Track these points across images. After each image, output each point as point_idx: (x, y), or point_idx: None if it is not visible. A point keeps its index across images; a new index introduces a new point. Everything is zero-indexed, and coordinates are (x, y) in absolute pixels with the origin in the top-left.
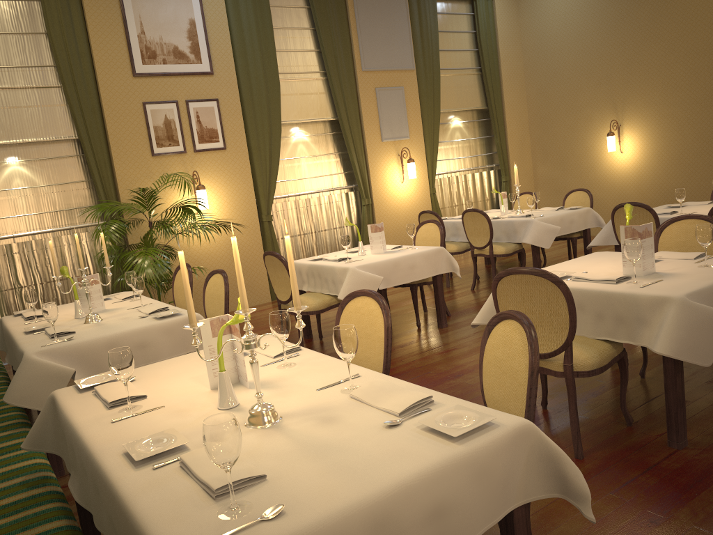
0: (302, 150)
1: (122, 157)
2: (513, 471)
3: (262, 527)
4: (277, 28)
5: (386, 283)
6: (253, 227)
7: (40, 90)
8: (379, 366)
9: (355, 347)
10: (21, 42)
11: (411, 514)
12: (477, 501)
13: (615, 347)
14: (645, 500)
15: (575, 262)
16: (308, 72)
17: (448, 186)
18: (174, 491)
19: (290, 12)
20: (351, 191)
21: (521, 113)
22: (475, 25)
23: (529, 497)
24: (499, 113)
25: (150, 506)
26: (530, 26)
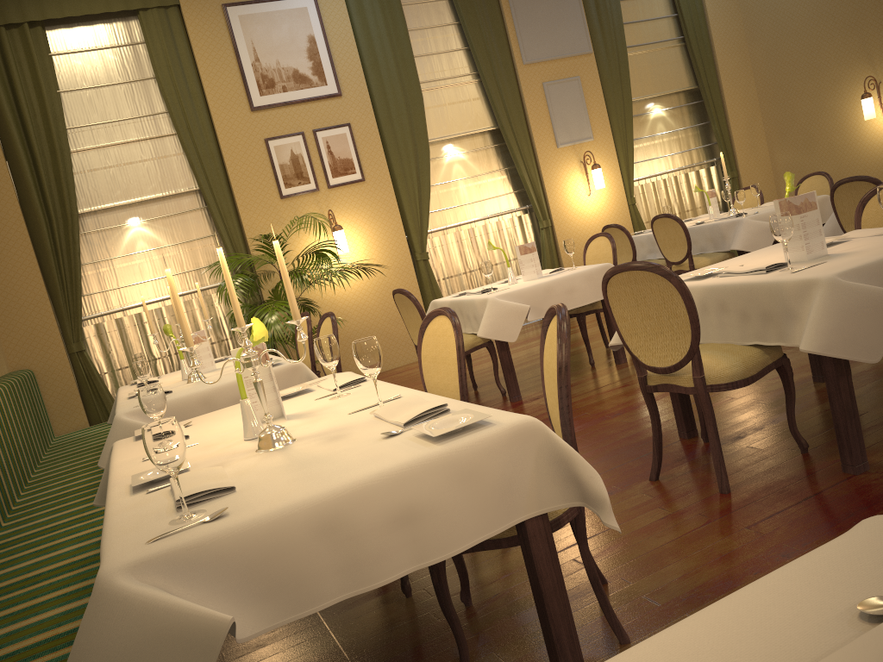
0: (459, 171)
1: (247, 203)
2: (517, 477)
3: (199, 528)
4: (413, 29)
5: (537, 314)
6: (406, 268)
7: (154, 141)
8: (457, 393)
9: (377, 361)
10: (130, 92)
11: (369, 516)
12: (463, 507)
13: (769, 353)
14: (786, 533)
15: (743, 257)
16: (457, 76)
17: (653, 193)
18: (149, 508)
19: (427, 8)
20: (525, 214)
21: (745, 87)
22: None
23: (545, 506)
24: (714, 92)
25: (119, 521)
26: None
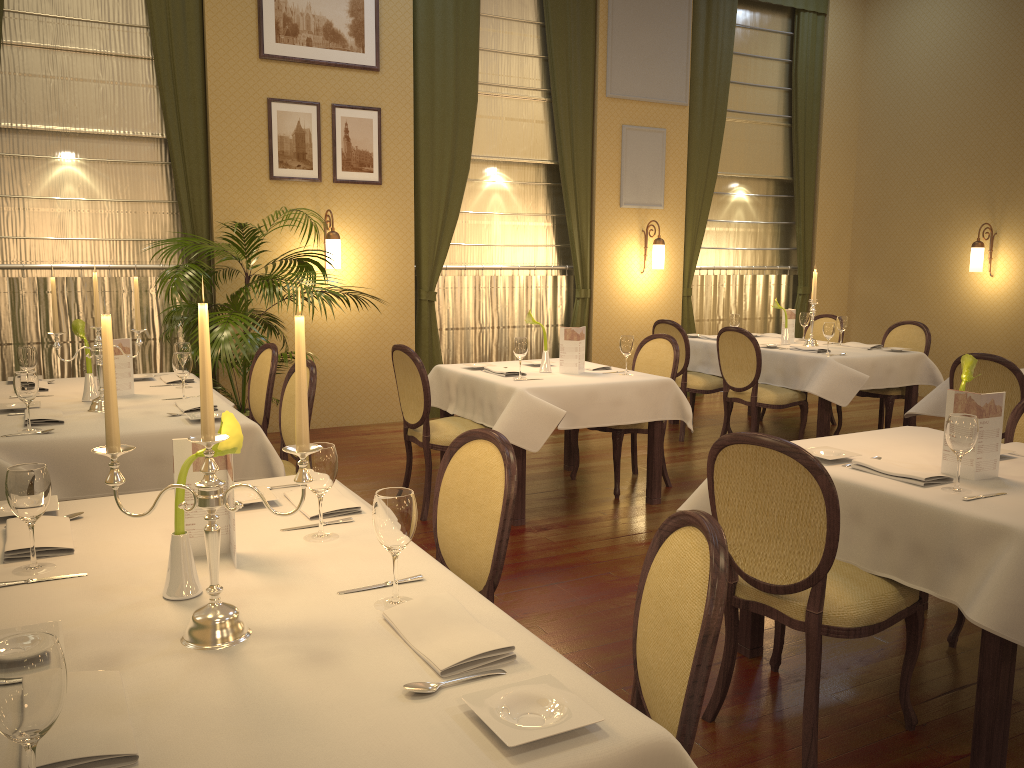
0: (497, 203)
1: (225, 174)
2: None
3: None
4: (486, 15)
5: (570, 422)
6: (405, 306)
7: (120, 59)
8: (487, 561)
9: (407, 532)
10: None
11: None
12: None
13: (904, 595)
14: None
15: (868, 437)
16: (524, 88)
17: (713, 288)
18: None
19: None
20: (563, 275)
21: (843, 194)
22: (793, 51)
23: None
24: (809, 190)
25: None
26: (878, 64)
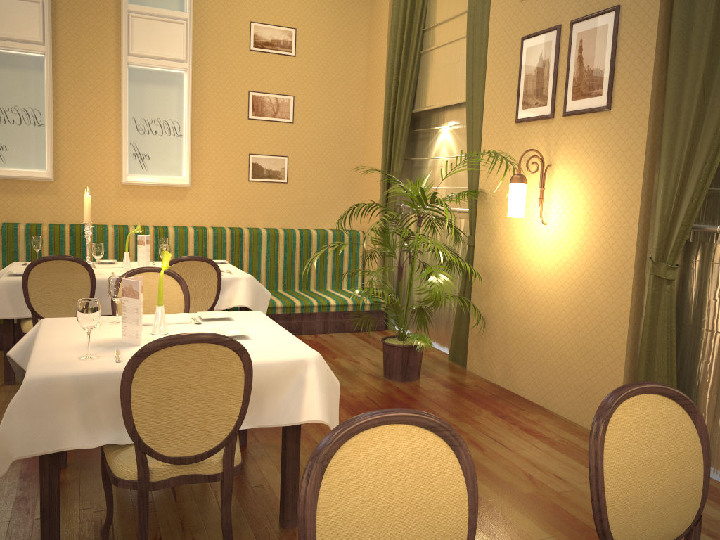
0: None
1: (489, 123)
2: None
3: None
4: None
5: None
6: (621, 278)
7: (462, 41)
8: None
9: None
10: None
11: None
12: None
13: None
14: None
15: None
16: None
17: None
18: None
19: None
20: None
21: None
22: None
23: None
24: None
25: None
26: None
